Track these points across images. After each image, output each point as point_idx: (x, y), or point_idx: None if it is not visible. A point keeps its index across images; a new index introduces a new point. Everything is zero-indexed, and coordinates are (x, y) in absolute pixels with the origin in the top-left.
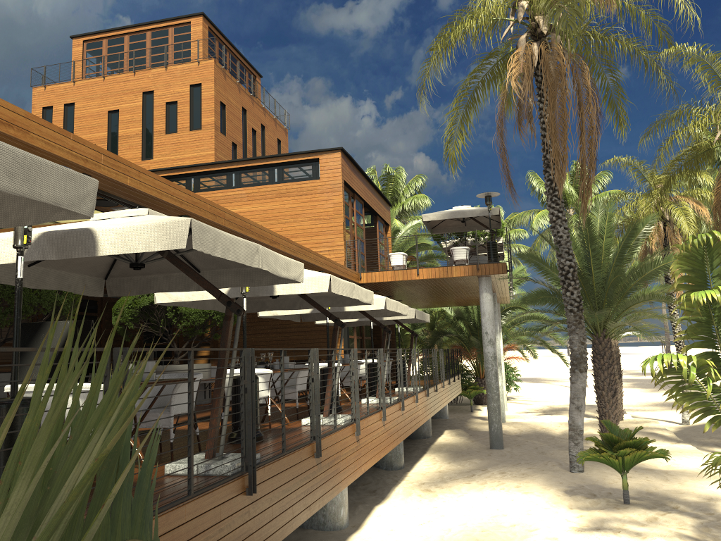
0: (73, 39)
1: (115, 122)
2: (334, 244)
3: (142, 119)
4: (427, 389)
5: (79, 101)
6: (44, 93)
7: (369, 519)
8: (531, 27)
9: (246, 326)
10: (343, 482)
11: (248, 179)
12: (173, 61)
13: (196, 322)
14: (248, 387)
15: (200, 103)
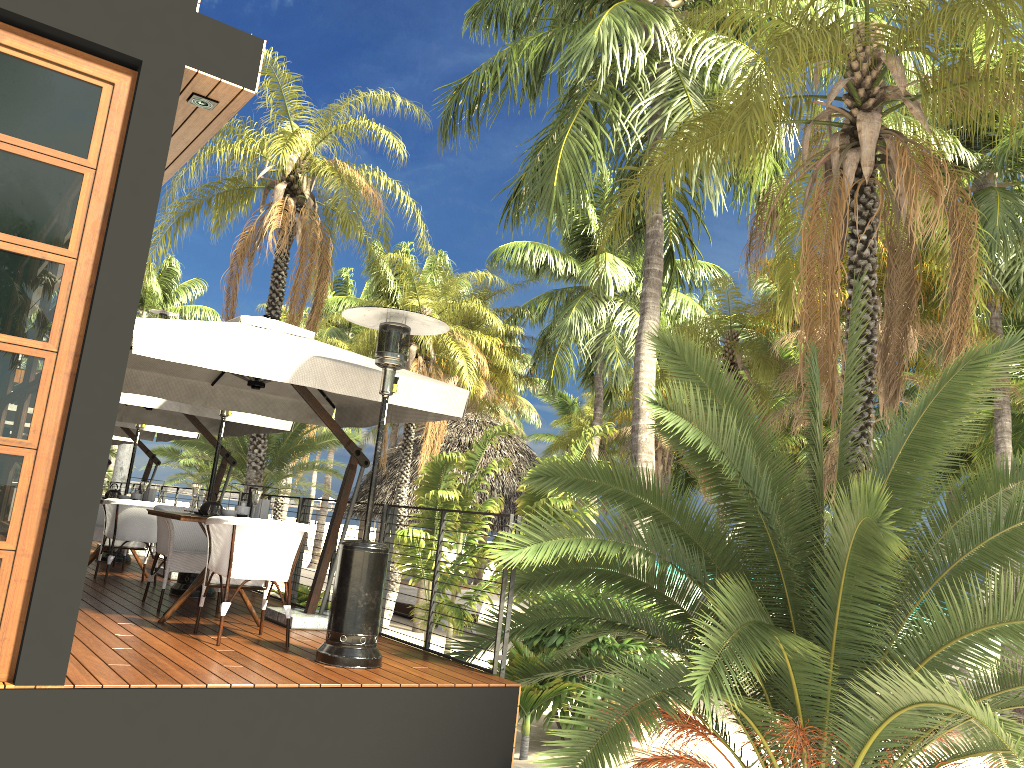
0: None
1: None
2: None
3: None
4: None
5: None
6: None
7: None
8: (288, 179)
9: None
10: None
11: None
12: None
13: None
14: None
15: None
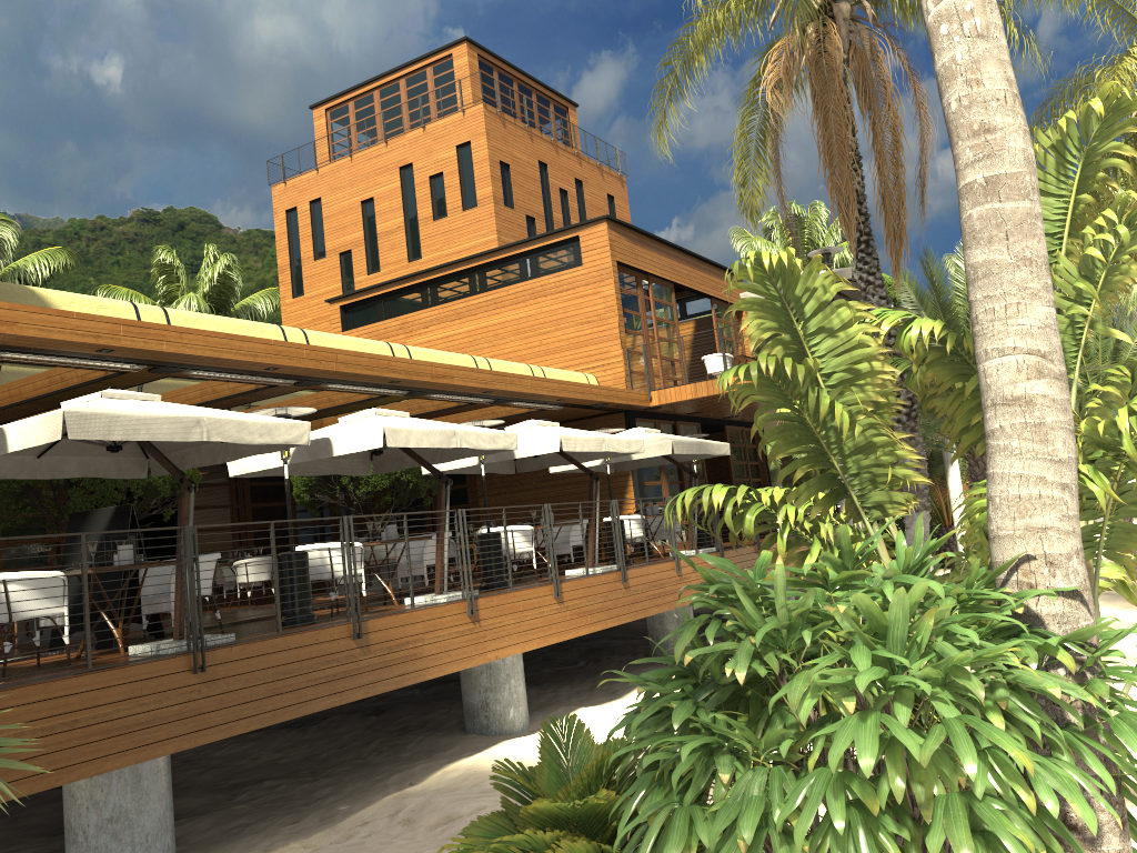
0: (313, 109)
1: (372, 215)
2: (609, 355)
3: (403, 205)
4: (720, 551)
5: (326, 194)
6: (284, 191)
7: (557, 722)
8: None
9: (510, 481)
10: (431, 670)
11: (494, 279)
12: (437, 115)
13: (378, 487)
14: (188, 566)
15: (472, 169)
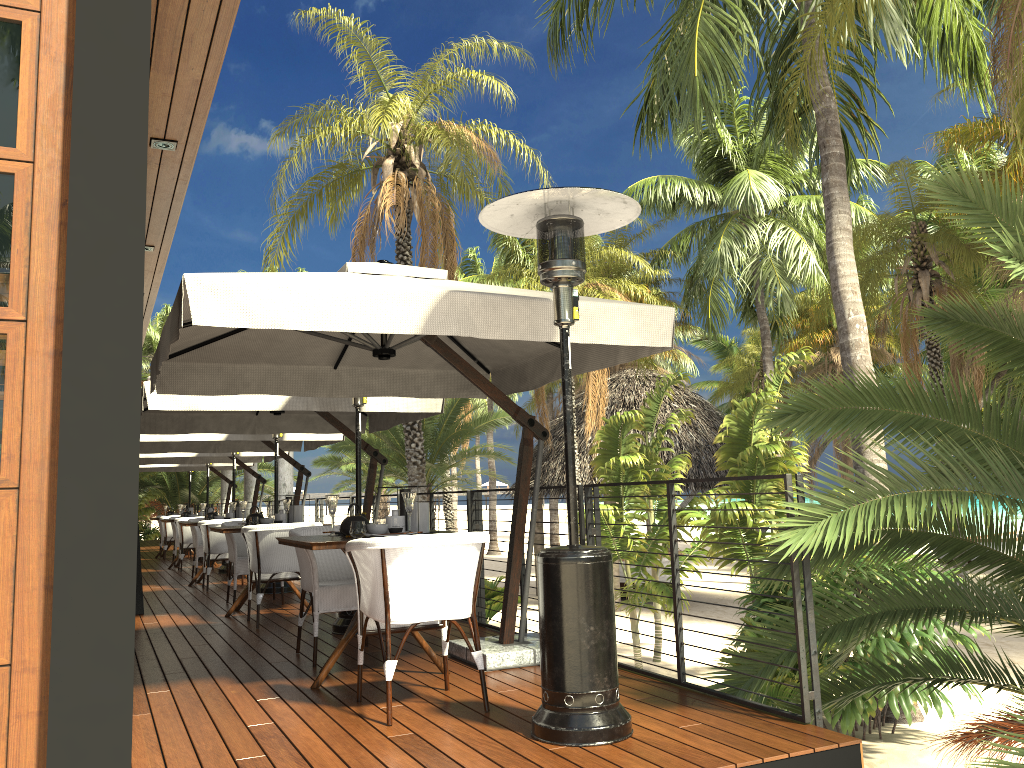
0: None
1: None
2: None
3: None
4: None
5: None
6: None
7: None
8: (395, 152)
9: None
10: None
11: None
12: None
13: None
14: None
15: None
